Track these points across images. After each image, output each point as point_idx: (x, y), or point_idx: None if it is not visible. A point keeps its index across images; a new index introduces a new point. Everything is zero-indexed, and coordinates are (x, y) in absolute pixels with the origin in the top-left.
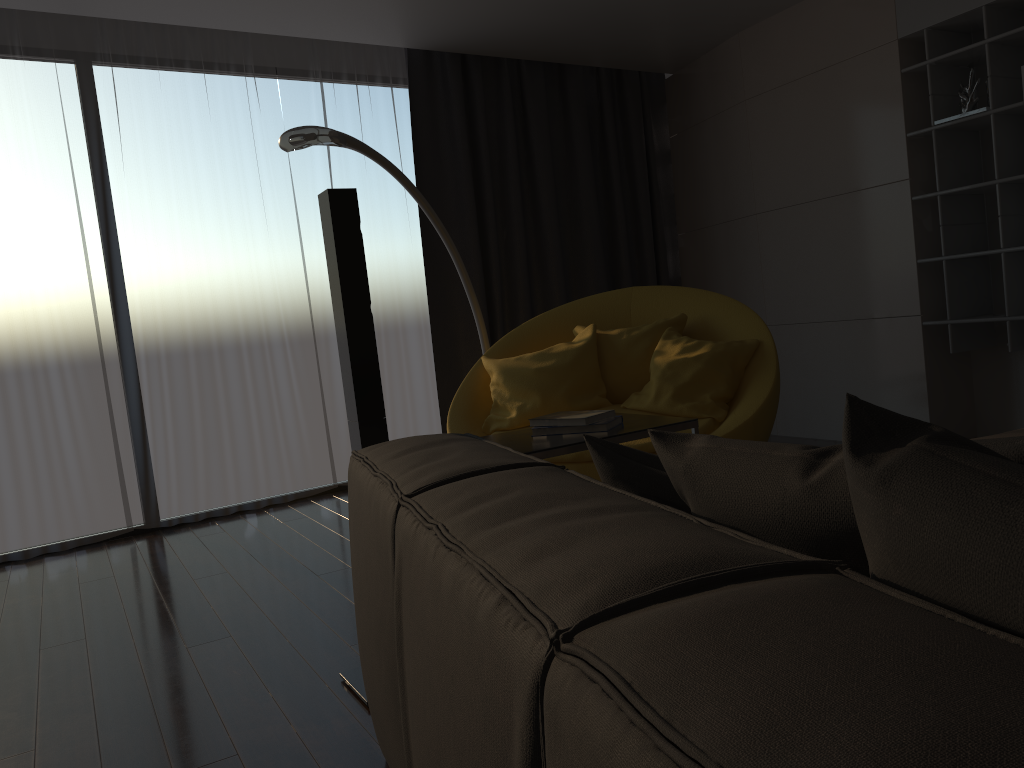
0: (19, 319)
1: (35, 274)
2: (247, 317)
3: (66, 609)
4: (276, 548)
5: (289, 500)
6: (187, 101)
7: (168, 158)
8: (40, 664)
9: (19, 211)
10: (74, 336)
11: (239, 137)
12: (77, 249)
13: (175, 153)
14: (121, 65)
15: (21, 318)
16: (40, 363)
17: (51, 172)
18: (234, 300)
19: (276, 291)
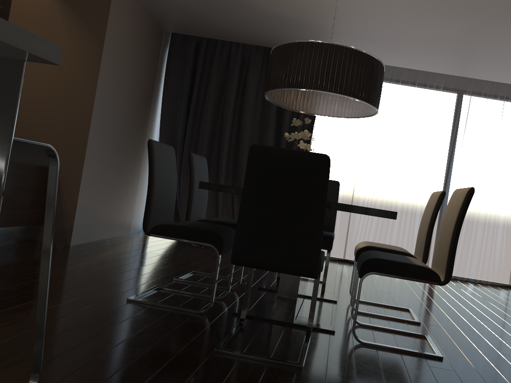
0: (414, 183)
1: (423, 168)
2: (492, 202)
3: (419, 290)
4: (492, 299)
5: (488, 283)
6: (493, 111)
7: (481, 133)
8: (423, 303)
9: (424, 144)
10: (429, 193)
11: (510, 128)
12: (439, 162)
13: (483, 131)
14: (473, 95)
15: (414, 183)
16: (415, 200)
17: (438, 132)
18: (490, 194)
19: (508, 194)
